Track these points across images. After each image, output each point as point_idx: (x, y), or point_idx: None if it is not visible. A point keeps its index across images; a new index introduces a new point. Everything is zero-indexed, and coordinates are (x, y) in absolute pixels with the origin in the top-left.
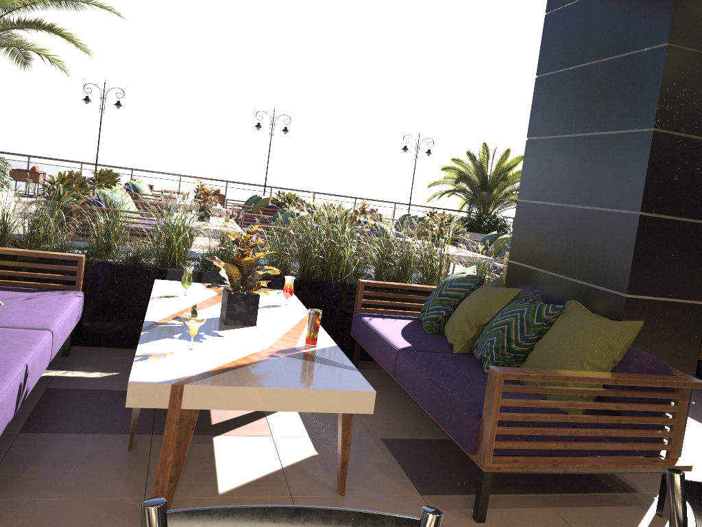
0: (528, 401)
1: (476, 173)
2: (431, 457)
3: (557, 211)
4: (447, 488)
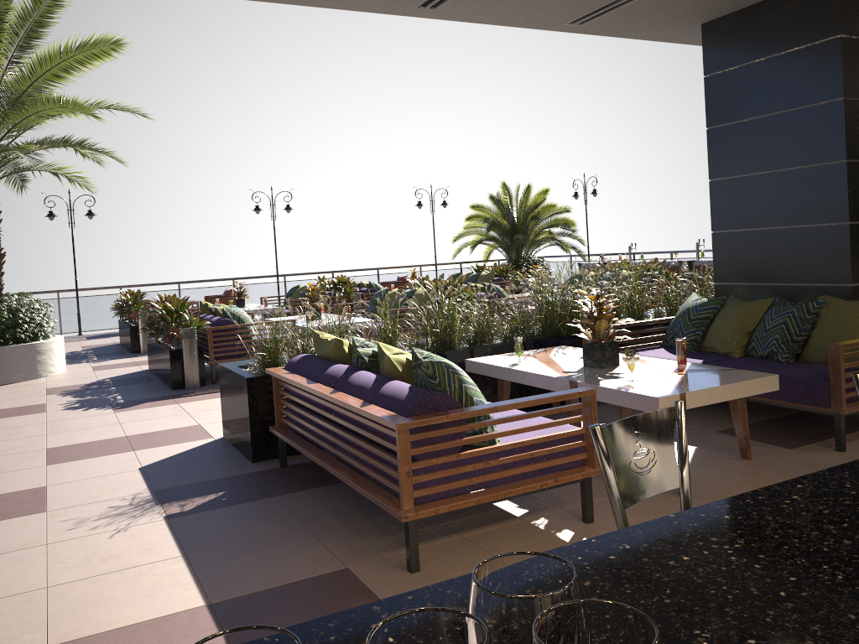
0: (852, 363)
1: (502, 217)
2: (762, 432)
3: (762, 234)
4: (799, 443)
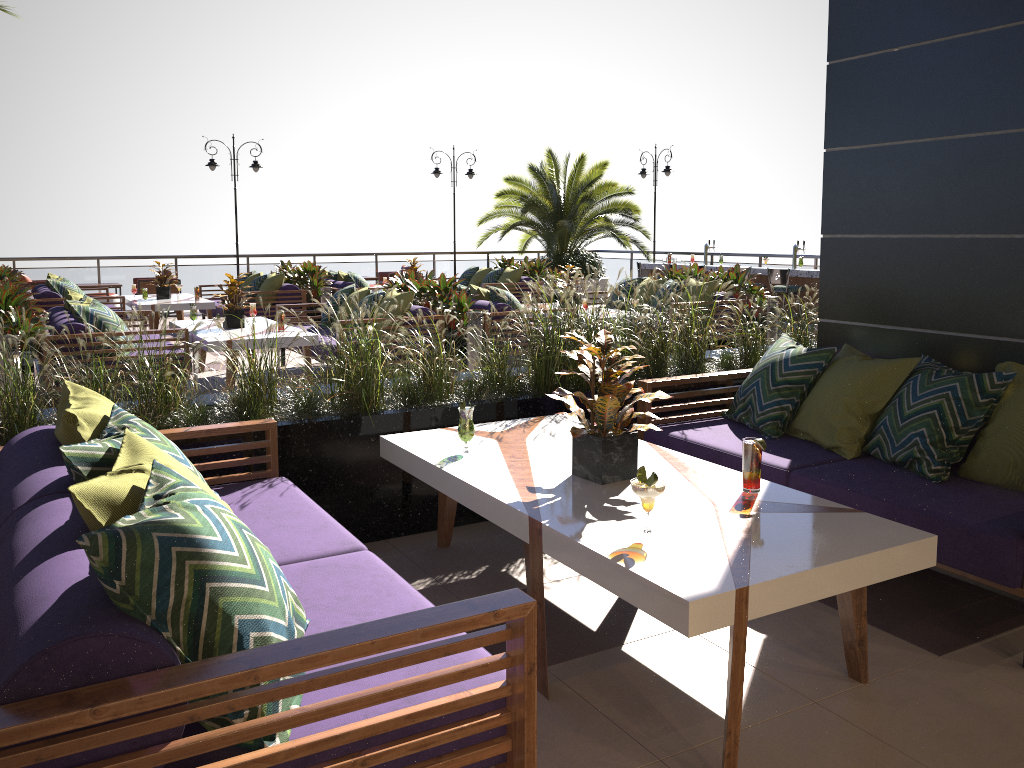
0: None
1: (544, 196)
2: (885, 603)
3: (904, 244)
4: (952, 639)
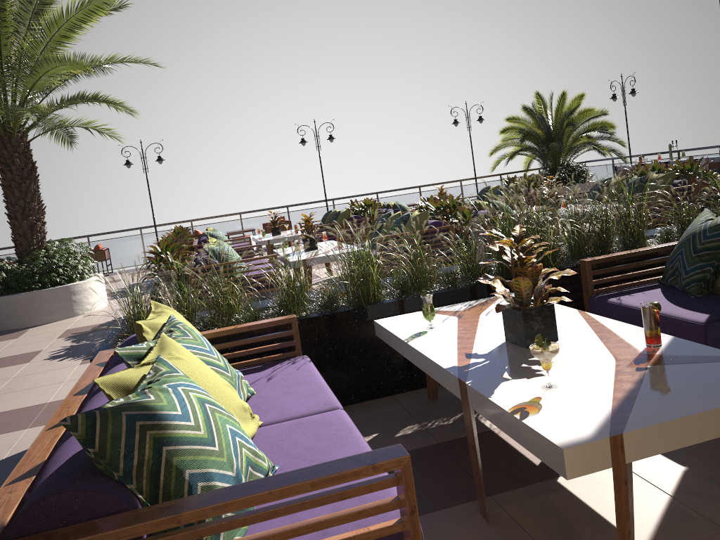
0: None
1: (537, 127)
2: None
3: None
4: None
